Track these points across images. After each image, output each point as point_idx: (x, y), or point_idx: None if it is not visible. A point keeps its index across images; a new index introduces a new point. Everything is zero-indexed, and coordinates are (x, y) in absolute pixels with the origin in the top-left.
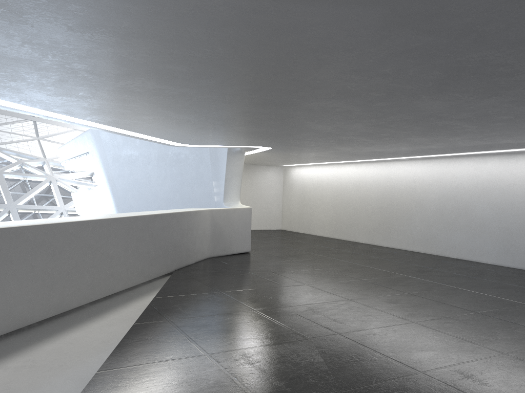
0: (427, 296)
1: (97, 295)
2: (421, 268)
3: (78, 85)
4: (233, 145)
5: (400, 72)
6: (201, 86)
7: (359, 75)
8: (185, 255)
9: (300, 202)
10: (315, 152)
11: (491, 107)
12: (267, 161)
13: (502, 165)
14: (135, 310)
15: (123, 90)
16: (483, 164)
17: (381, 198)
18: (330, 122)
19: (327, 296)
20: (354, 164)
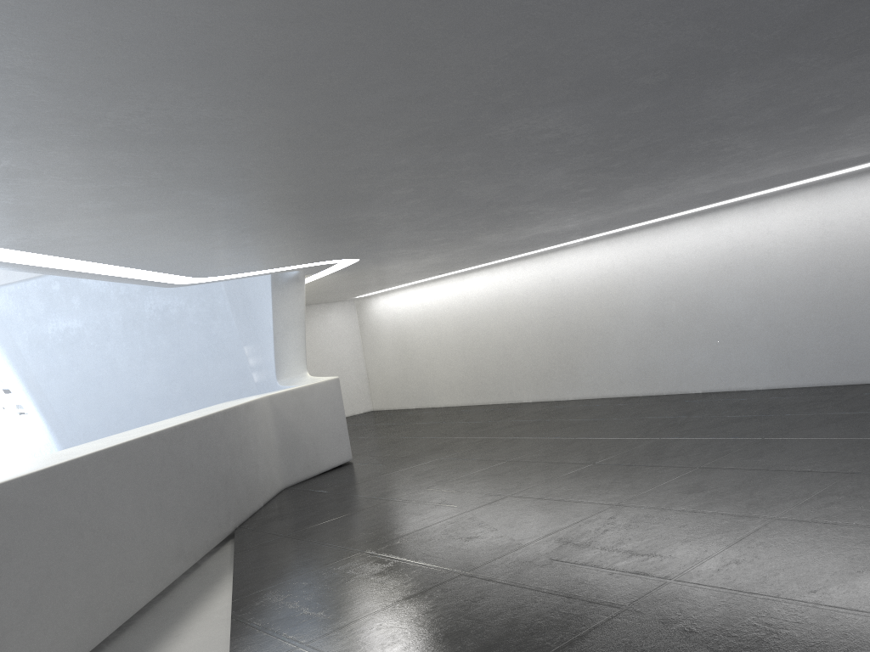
0: (736, 464)
1: (104, 627)
2: (669, 420)
3: (3, 133)
4: (290, 265)
5: (748, 1)
6: (306, 100)
7: (661, 21)
8: (246, 495)
9: (399, 355)
10: (434, 255)
11: (830, 85)
12: (332, 293)
13: (749, 220)
14: (204, 641)
15: (116, 138)
16: (716, 225)
17: (548, 319)
18: (510, 173)
19: (569, 507)
20: (485, 269)
